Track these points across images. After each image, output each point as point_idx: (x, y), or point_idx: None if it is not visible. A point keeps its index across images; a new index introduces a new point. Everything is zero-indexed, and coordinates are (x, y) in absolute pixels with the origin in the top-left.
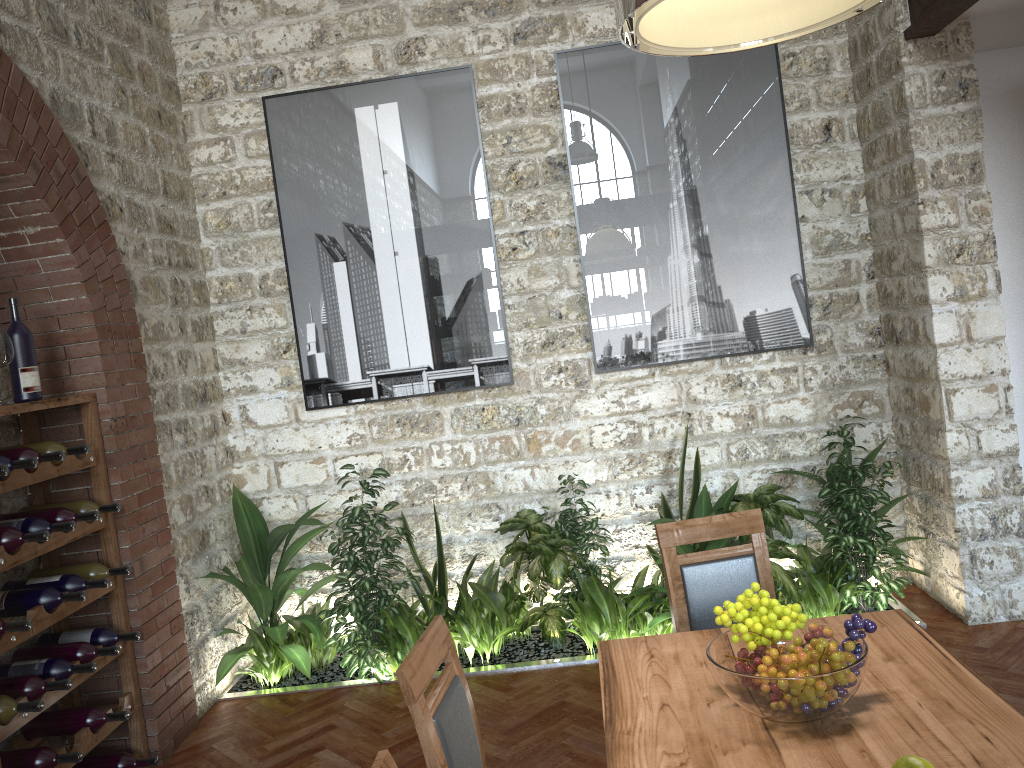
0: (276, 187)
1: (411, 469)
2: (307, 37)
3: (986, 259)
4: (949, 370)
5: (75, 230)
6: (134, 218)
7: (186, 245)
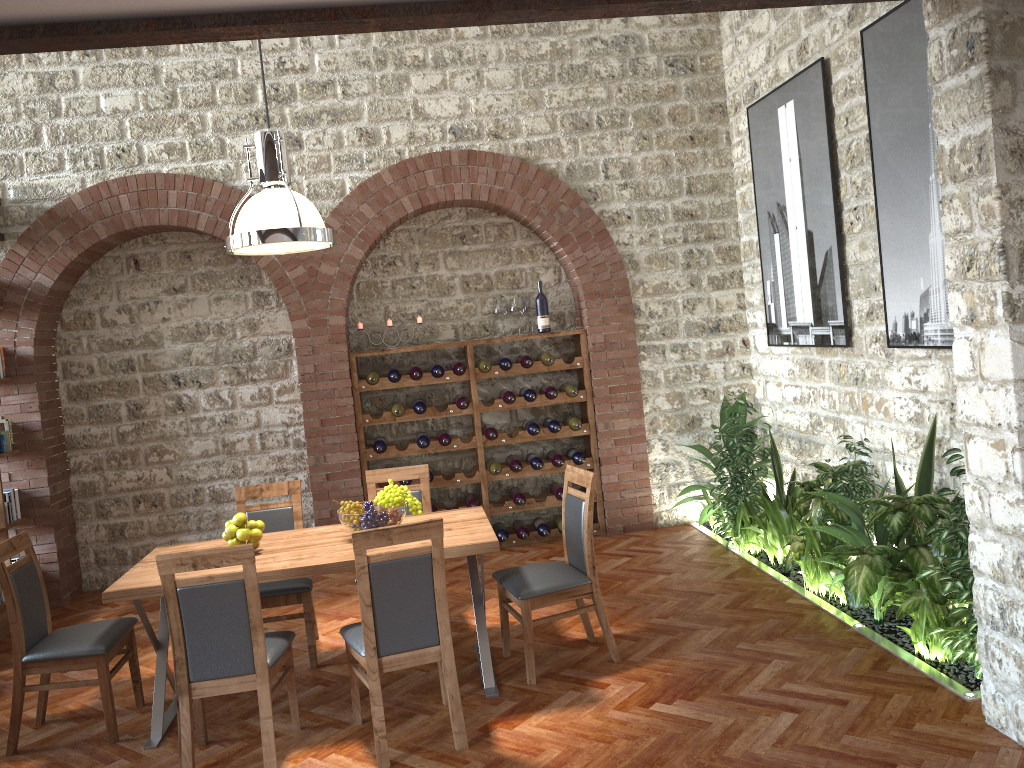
0: (752, 176)
1: (812, 405)
2: (764, 54)
3: (992, 276)
4: (964, 410)
5: (572, 241)
6: (643, 219)
7: (712, 223)
